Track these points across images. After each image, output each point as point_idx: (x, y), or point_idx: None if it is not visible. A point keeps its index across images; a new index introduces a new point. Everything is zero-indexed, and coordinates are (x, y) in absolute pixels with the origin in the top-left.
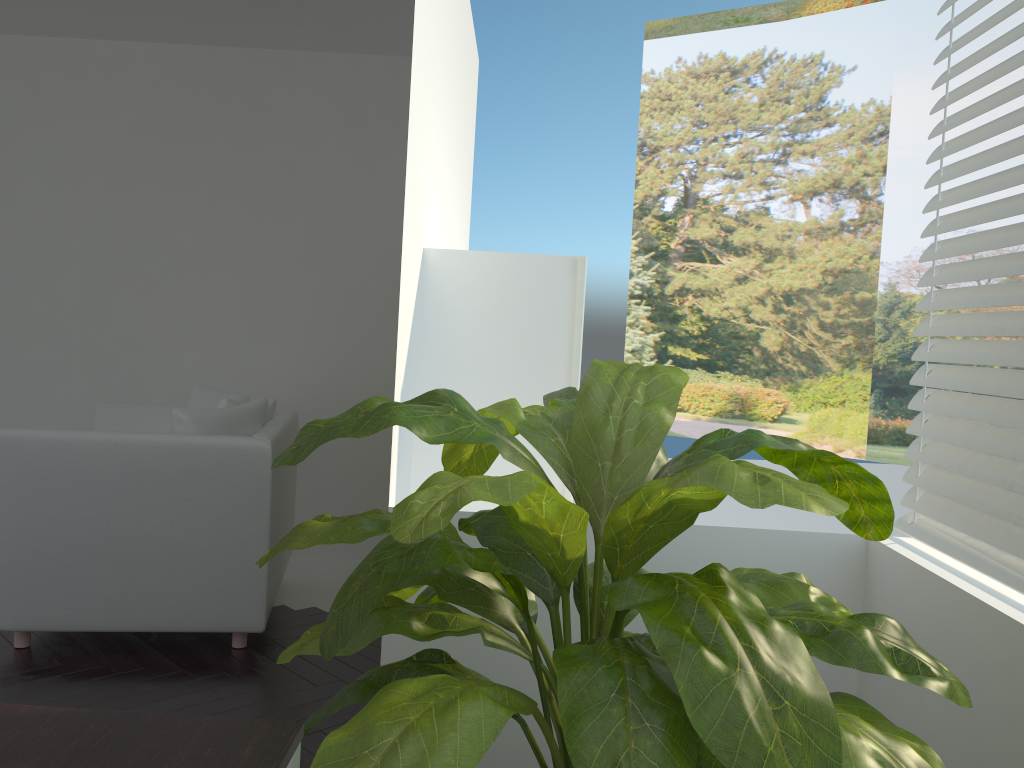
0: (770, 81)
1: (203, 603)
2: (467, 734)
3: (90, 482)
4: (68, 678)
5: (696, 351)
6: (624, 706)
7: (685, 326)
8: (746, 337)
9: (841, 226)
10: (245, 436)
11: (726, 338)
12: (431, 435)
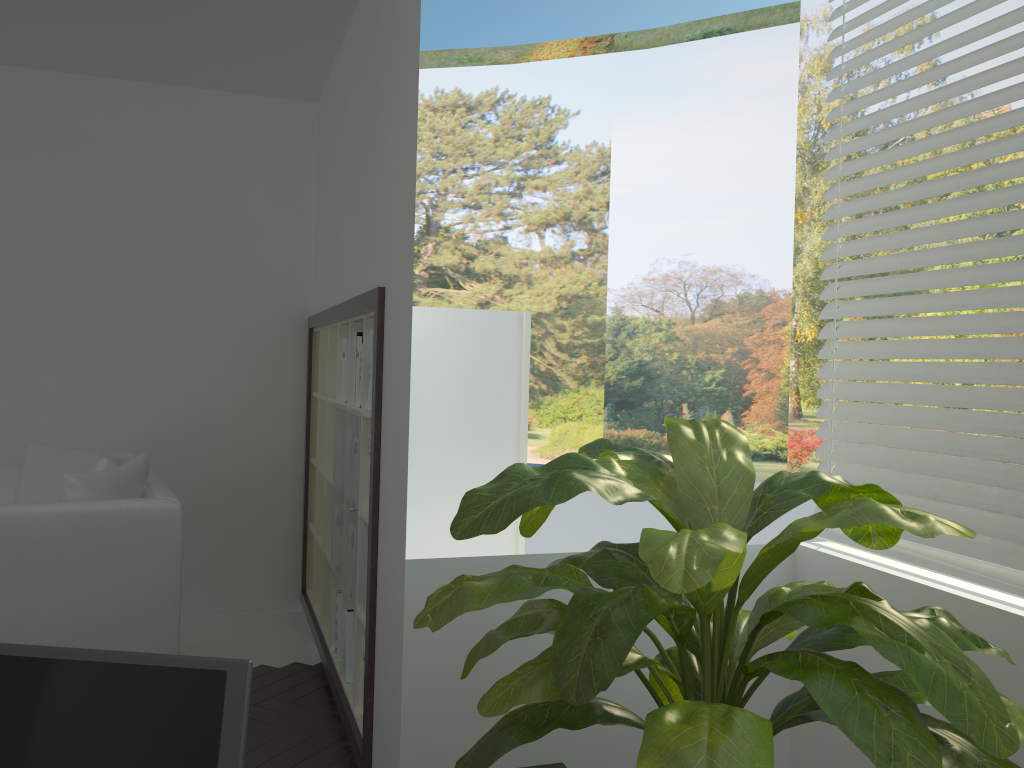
0: (503, 119)
1: None
2: (758, 743)
3: None
4: None
5: None
6: (869, 700)
7: None
8: None
9: (572, 255)
10: (150, 498)
11: None
12: (608, 497)
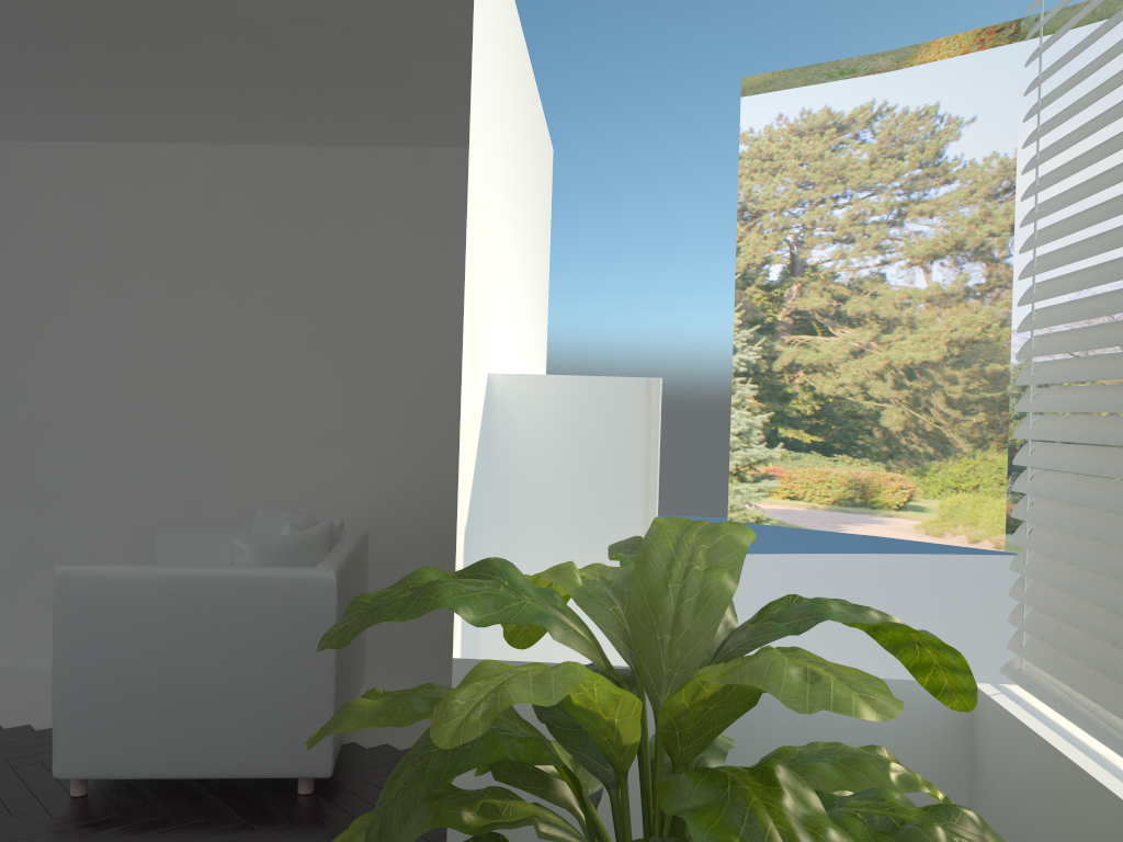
0: (881, 136)
1: (266, 747)
2: None
3: (148, 619)
4: (125, 831)
5: (809, 433)
6: None
7: (796, 405)
8: (865, 416)
9: (966, 292)
10: (309, 567)
11: (842, 418)
12: (478, 616)
